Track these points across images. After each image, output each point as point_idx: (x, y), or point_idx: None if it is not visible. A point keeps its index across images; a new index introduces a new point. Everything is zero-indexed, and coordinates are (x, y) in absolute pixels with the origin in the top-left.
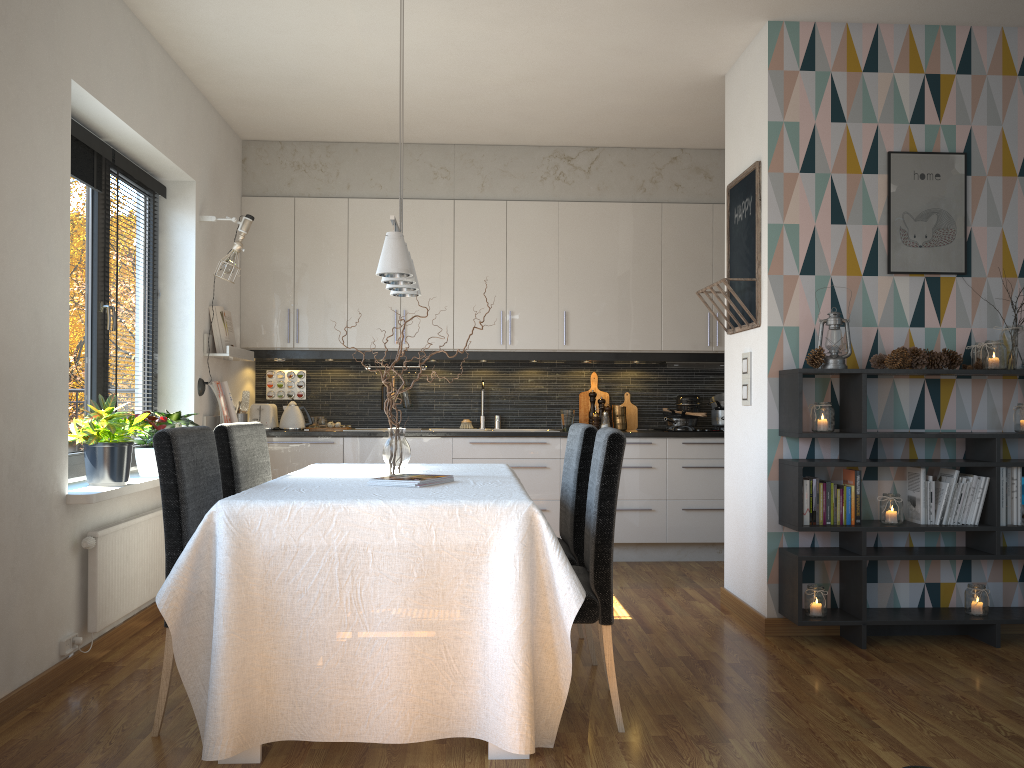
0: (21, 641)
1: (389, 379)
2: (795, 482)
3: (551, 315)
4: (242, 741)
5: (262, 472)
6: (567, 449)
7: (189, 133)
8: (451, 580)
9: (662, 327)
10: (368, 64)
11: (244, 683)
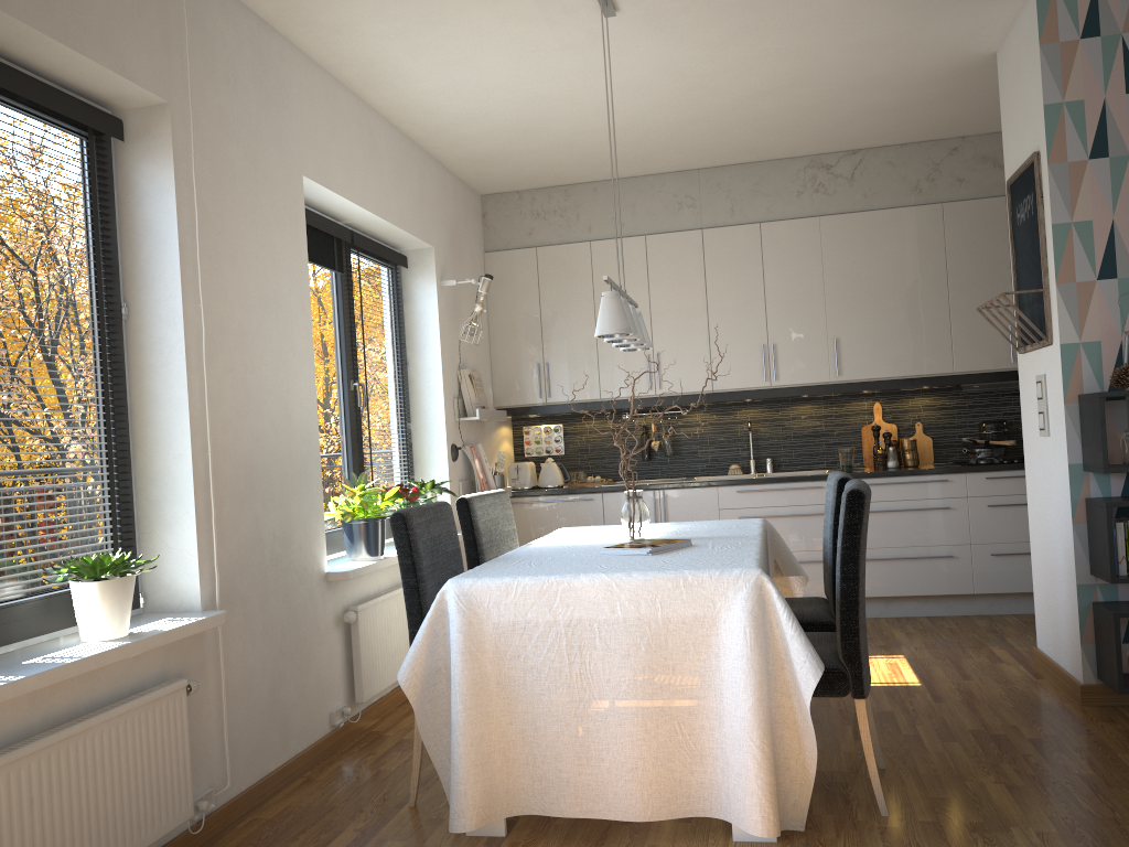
0: (293, 713)
1: (648, 427)
2: (1104, 526)
3: (819, 344)
4: (485, 814)
5: (508, 540)
6: (826, 500)
7: (423, 201)
8: (680, 654)
9: (952, 346)
10: (591, 105)
11: (483, 758)
